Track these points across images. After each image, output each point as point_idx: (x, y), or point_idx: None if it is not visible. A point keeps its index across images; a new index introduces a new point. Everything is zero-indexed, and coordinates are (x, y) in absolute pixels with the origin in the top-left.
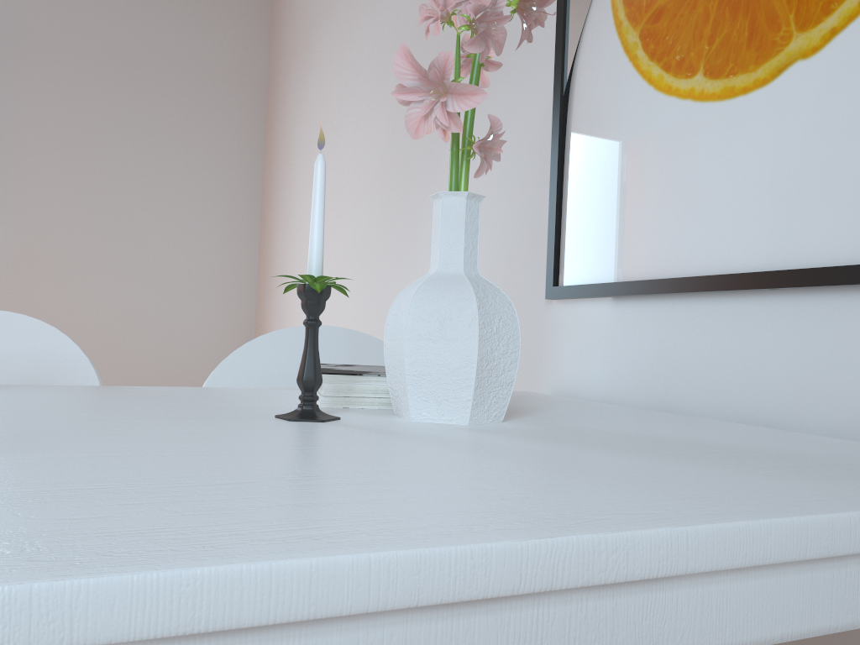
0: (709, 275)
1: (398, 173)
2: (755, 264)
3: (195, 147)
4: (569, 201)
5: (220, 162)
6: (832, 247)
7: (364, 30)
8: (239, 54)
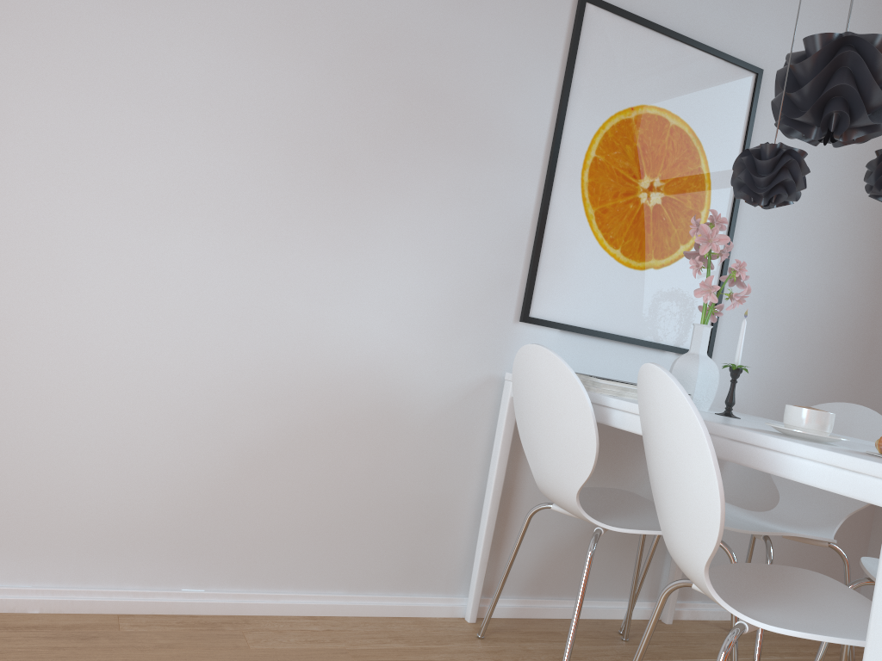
0: (612, 333)
1: (326, 153)
2: (629, 334)
3: None
4: (544, 273)
5: None
6: (653, 335)
7: None
8: None
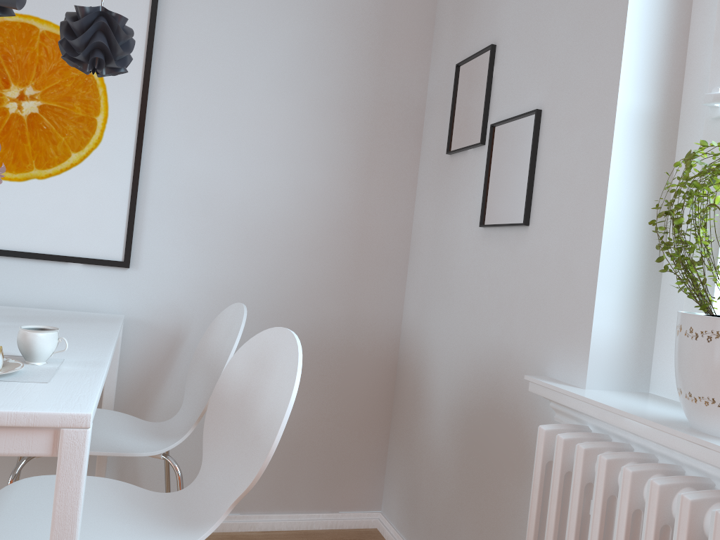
0: None
1: None
2: (12, 247)
3: None
4: None
5: None
6: (45, 247)
7: None
8: None
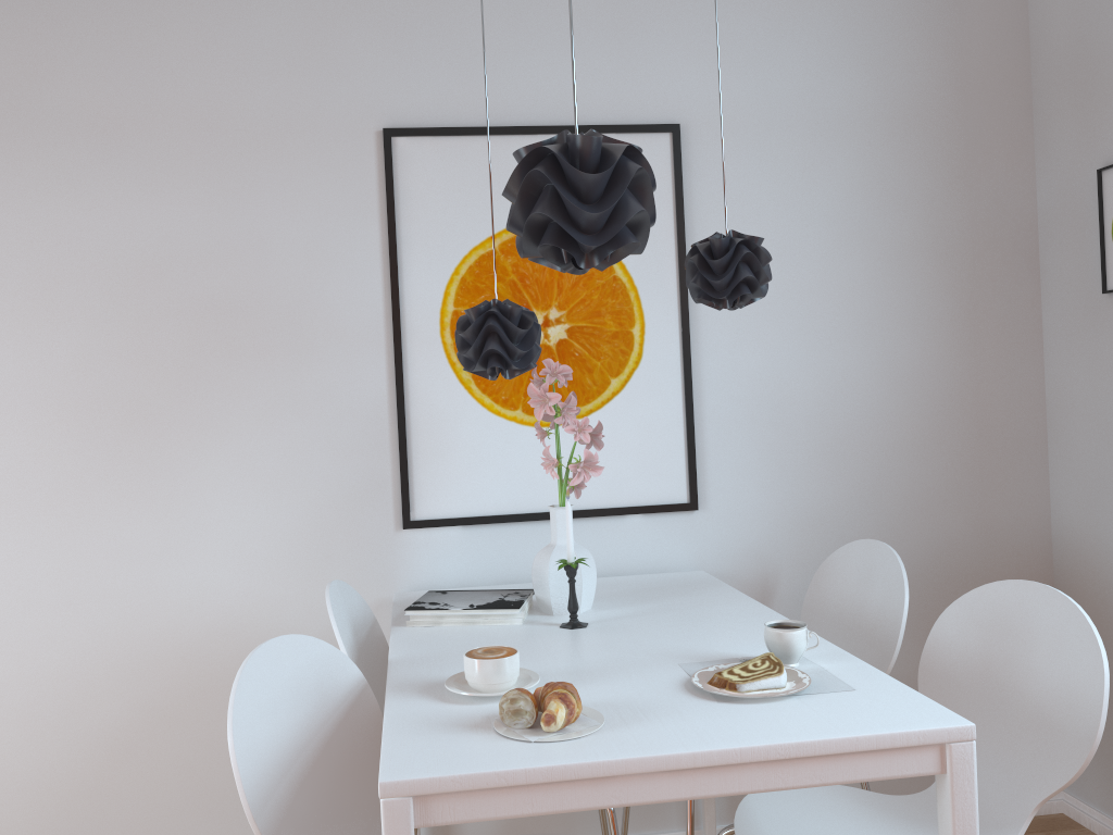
0: (536, 512)
1: (116, 409)
2: None
3: None
4: (419, 466)
5: None
6: (598, 500)
7: None
8: None
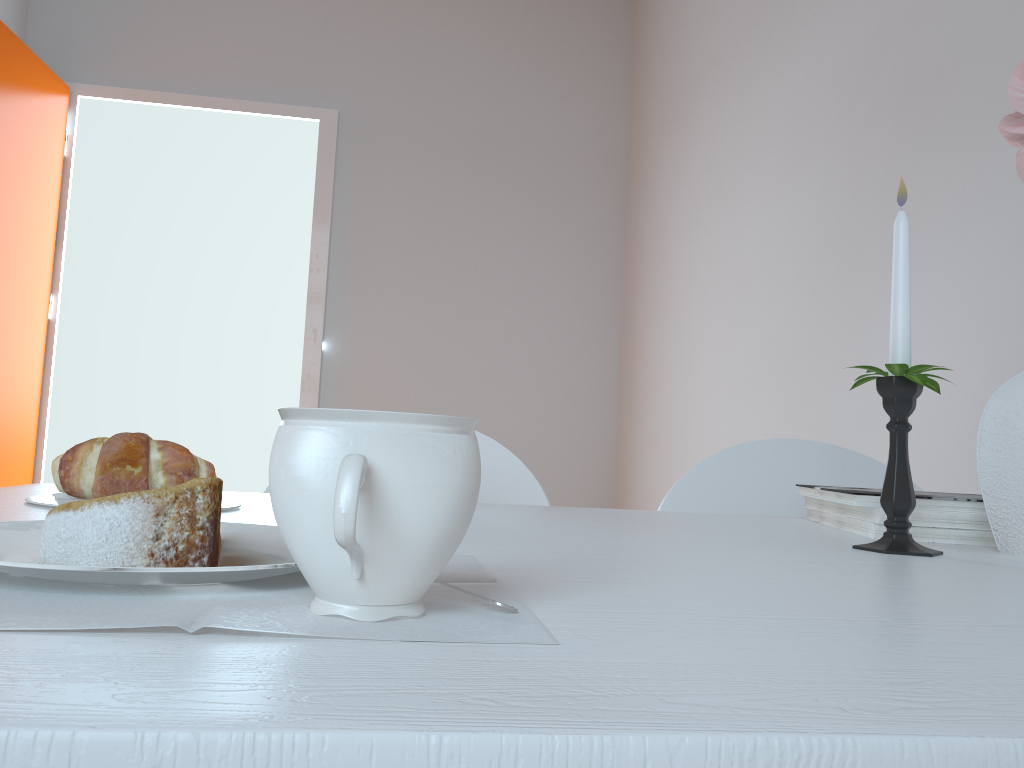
0: None
1: (836, 251)
2: None
3: (547, 240)
4: None
5: (575, 255)
6: None
7: (774, 83)
8: (595, 130)
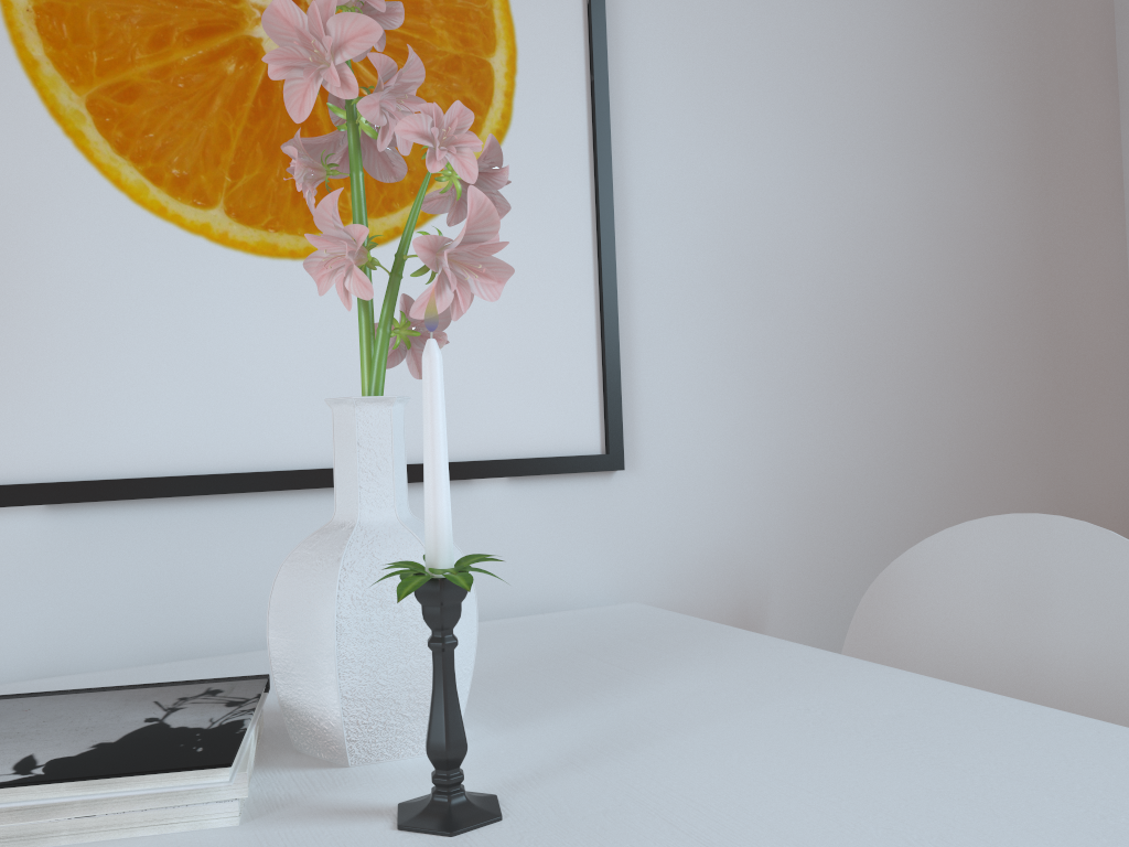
0: (259, 470)
1: None
2: (325, 459)
3: None
4: None
5: None
6: (413, 444)
7: None
8: None
